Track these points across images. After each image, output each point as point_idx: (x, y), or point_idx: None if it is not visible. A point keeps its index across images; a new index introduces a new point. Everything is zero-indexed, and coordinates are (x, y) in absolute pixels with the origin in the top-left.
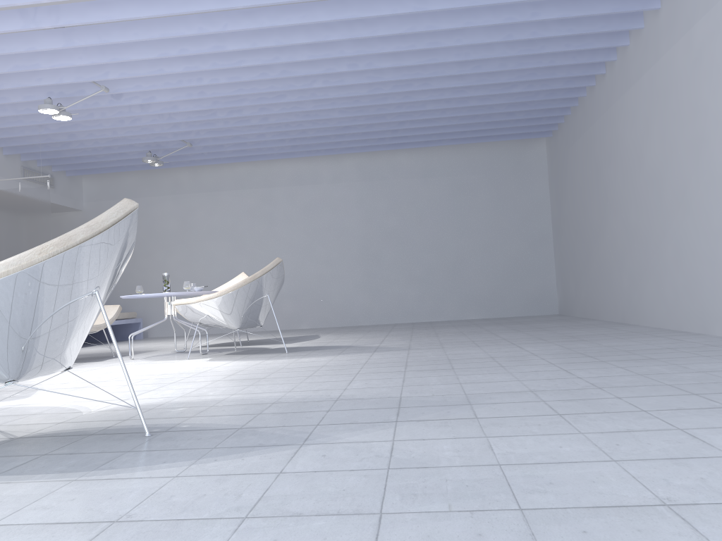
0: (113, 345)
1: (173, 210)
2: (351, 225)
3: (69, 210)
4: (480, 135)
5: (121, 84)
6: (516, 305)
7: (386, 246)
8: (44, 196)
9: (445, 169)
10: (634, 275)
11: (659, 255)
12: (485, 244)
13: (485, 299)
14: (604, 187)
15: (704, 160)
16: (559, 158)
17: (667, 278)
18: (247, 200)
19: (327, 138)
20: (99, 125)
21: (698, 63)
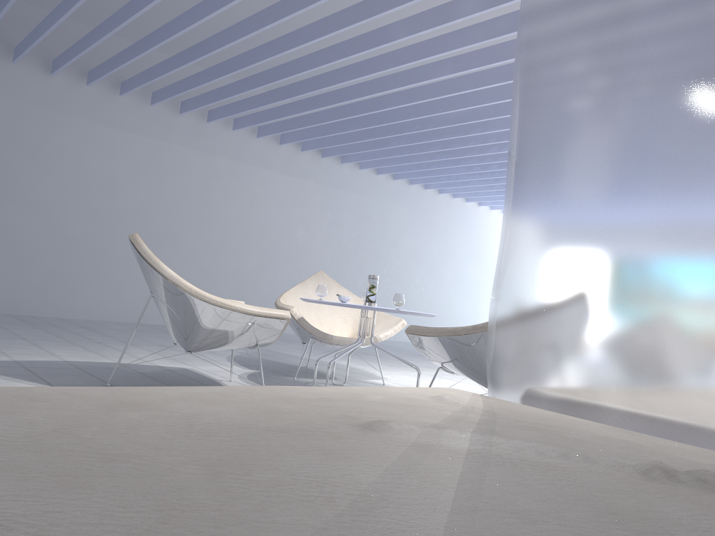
0: None
1: None
2: None
3: None
4: None
5: None
6: None
7: None
8: None
9: None
10: (60, 273)
11: (123, 268)
12: None
13: None
14: (2, 171)
15: (204, 230)
16: None
17: (131, 286)
18: None
19: None
20: None
21: (214, 177)
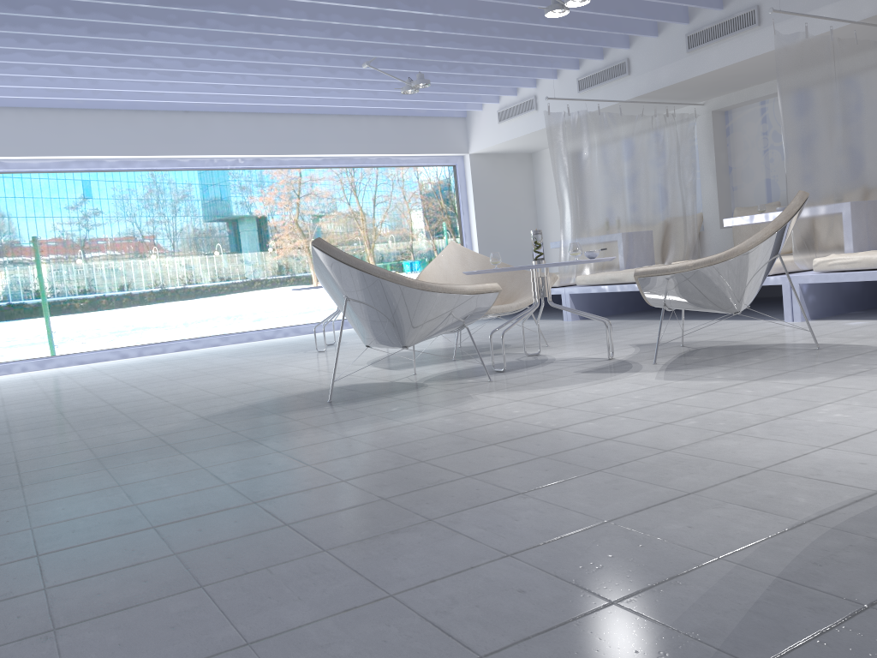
0: None
1: None
2: None
3: None
4: None
5: None
6: None
7: None
8: None
9: None
10: None
11: None
12: None
13: None
14: None
15: None
16: None
17: None
18: None
19: None
20: None
21: None
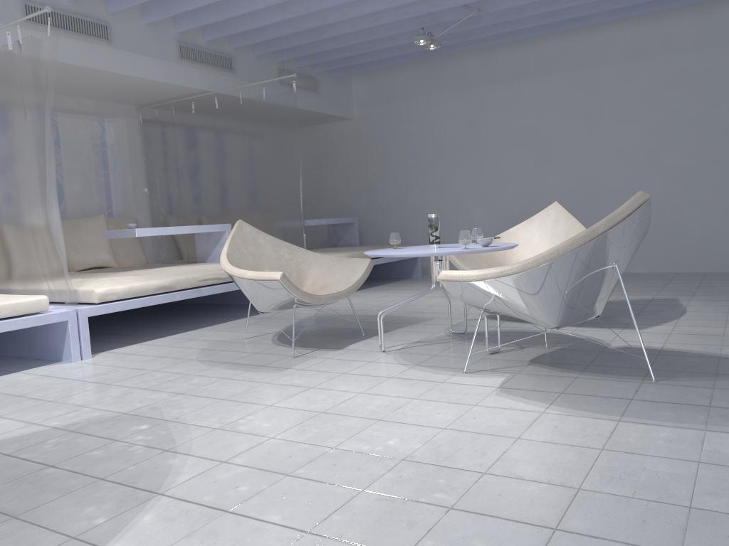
0: (381, 292)
1: (458, 111)
2: (725, 115)
3: (338, 119)
4: None
5: None
6: None
7: None
8: (290, 103)
9: None
10: None
11: None
12: None
13: None
14: None
15: None
16: None
17: None
18: (557, 89)
19: None
20: None
21: None
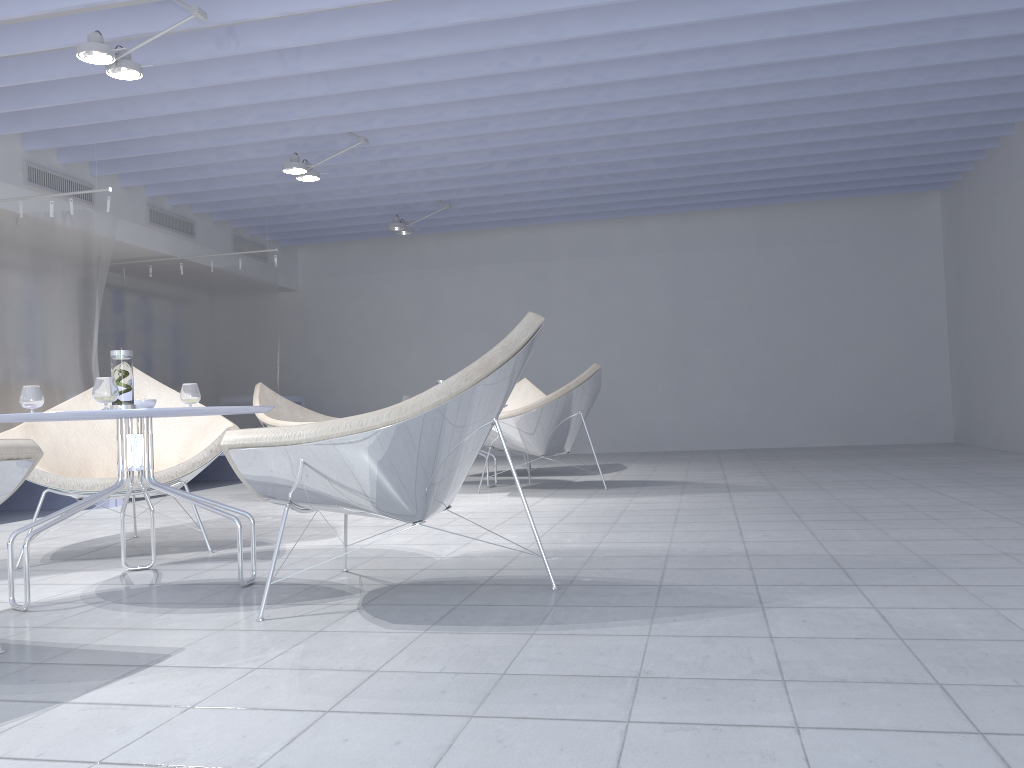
0: None
1: (415, 291)
2: (655, 312)
3: (281, 290)
4: (846, 189)
5: (382, 134)
6: (891, 428)
7: (703, 343)
8: (270, 276)
9: (791, 235)
10: None
11: None
12: (847, 342)
13: (845, 419)
14: None
15: None
16: (963, 220)
17: None
18: (512, 278)
19: (630, 195)
20: (339, 183)
21: None
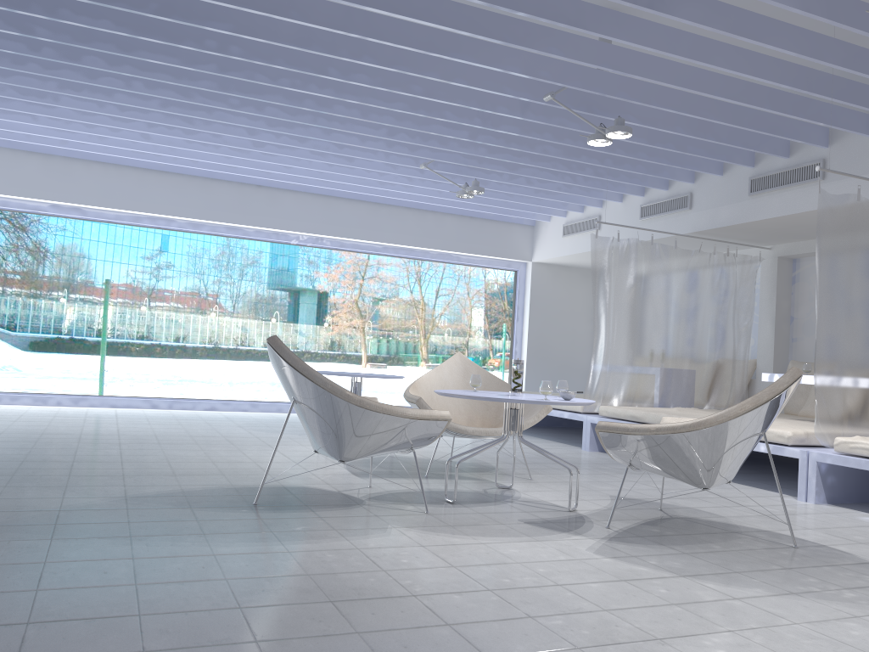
0: None
1: None
2: None
3: None
4: None
5: None
6: None
7: None
8: None
9: None
10: None
11: None
12: None
13: None
14: None
15: None
16: None
17: None
18: None
19: None
20: None
21: None
